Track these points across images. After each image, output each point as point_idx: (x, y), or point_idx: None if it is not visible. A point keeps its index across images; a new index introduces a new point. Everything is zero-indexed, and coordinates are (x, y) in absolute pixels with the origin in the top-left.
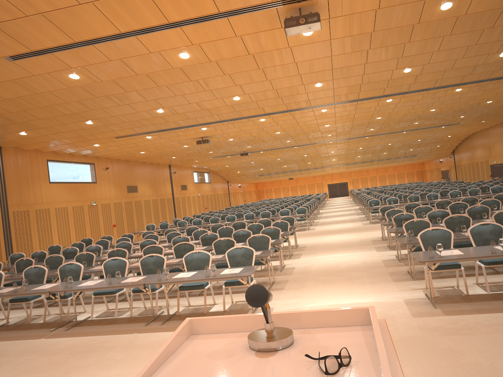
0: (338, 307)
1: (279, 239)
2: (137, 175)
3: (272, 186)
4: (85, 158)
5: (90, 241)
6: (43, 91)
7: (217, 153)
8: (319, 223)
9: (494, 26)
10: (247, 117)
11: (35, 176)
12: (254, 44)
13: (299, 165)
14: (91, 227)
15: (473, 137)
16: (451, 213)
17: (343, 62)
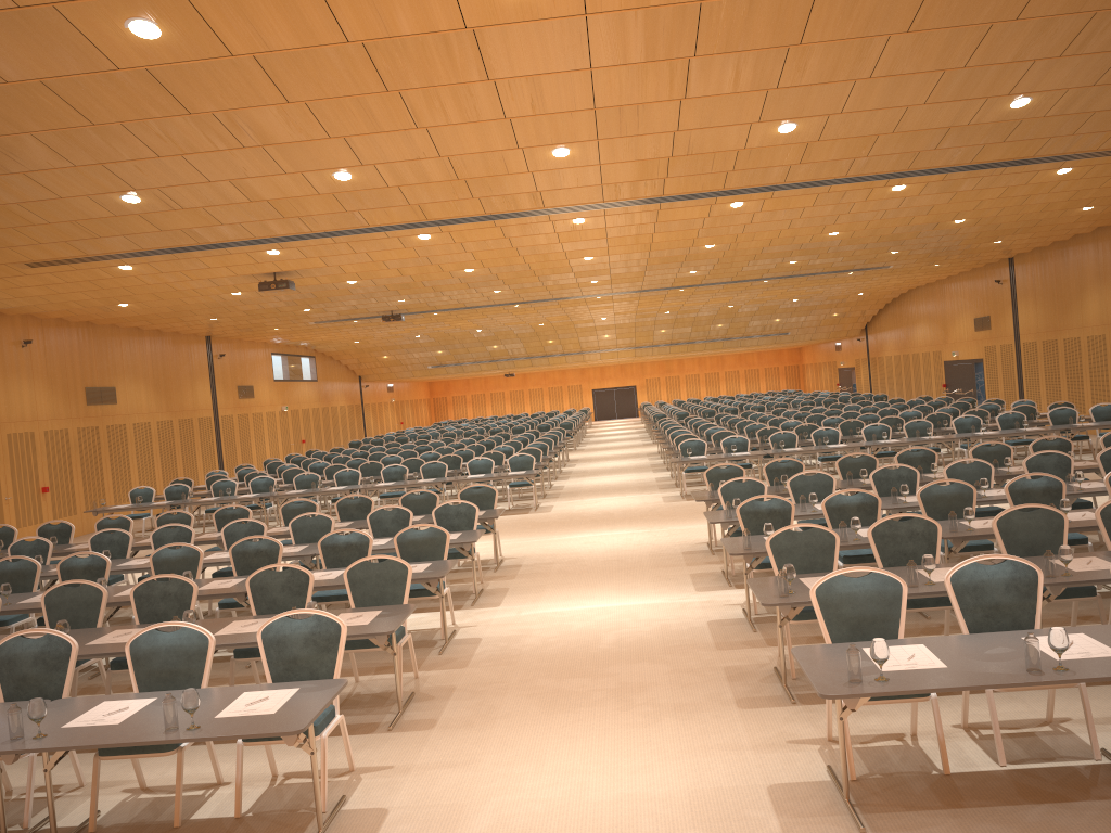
0: (579, 813)
1: (443, 561)
2: (117, 359)
3: (468, 390)
4: None
5: None
6: None
7: (326, 313)
8: (564, 490)
9: (1021, 17)
10: (382, 227)
11: None
12: (359, 11)
13: (527, 346)
14: None
15: (911, 299)
16: (876, 493)
17: (623, 90)
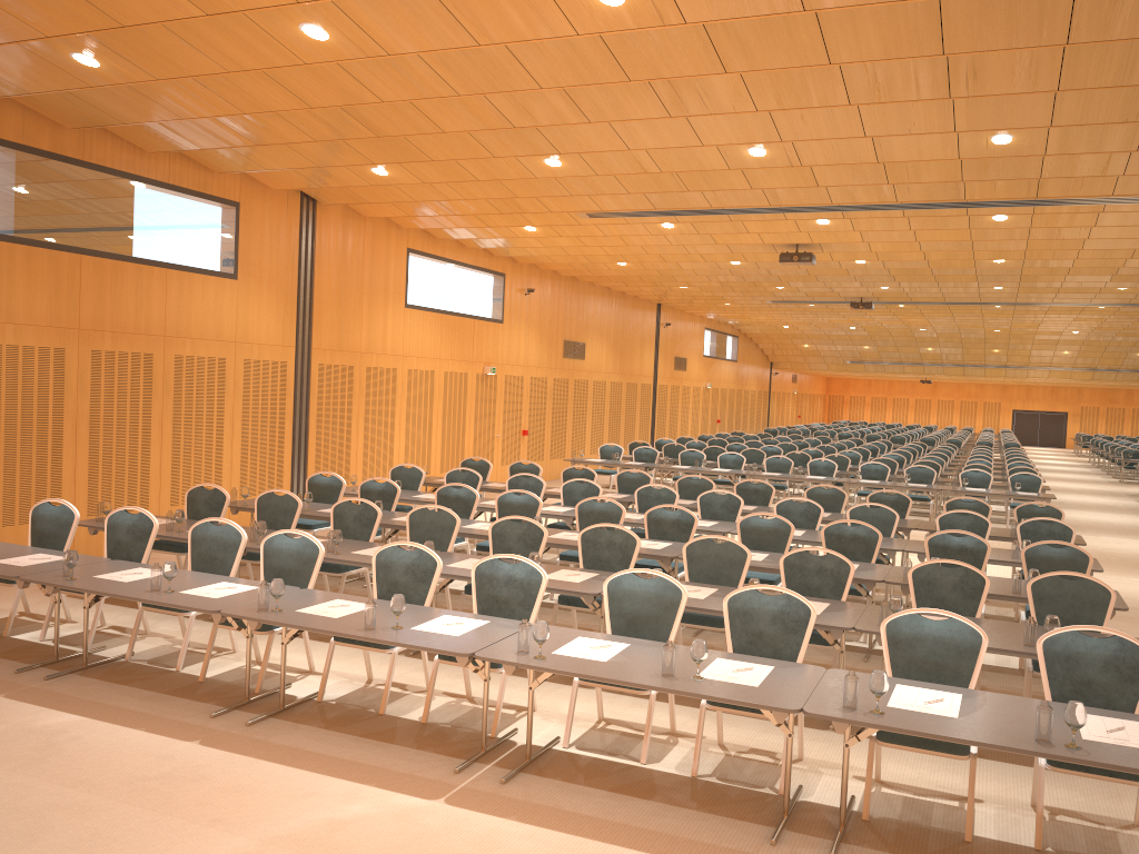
0: None
1: None
2: (590, 317)
3: (869, 391)
4: (488, 258)
5: (483, 469)
6: (501, 40)
7: (794, 292)
8: None
9: None
10: (969, 203)
11: (378, 285)
12: None
13: (967, 353)
14: (476, 427)
15: None
16: None
17: None
